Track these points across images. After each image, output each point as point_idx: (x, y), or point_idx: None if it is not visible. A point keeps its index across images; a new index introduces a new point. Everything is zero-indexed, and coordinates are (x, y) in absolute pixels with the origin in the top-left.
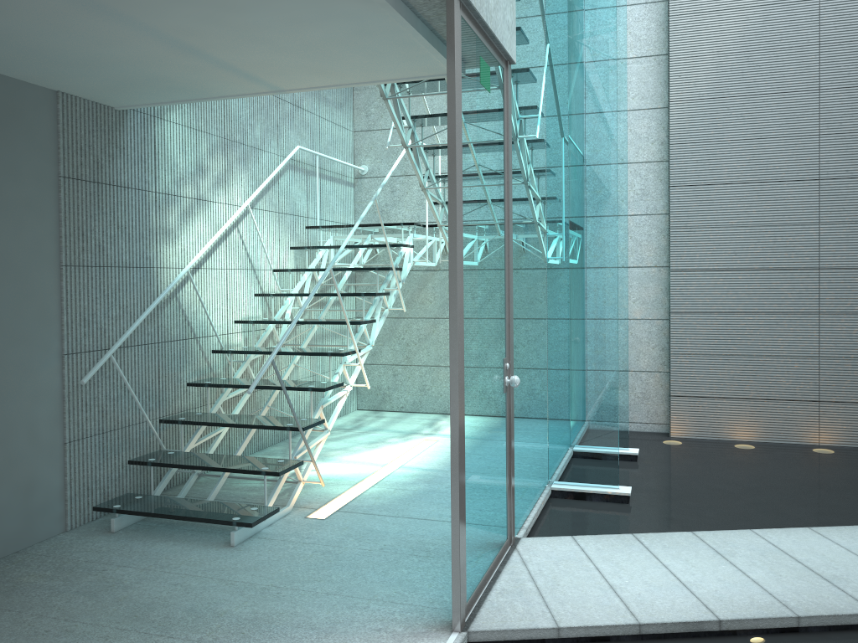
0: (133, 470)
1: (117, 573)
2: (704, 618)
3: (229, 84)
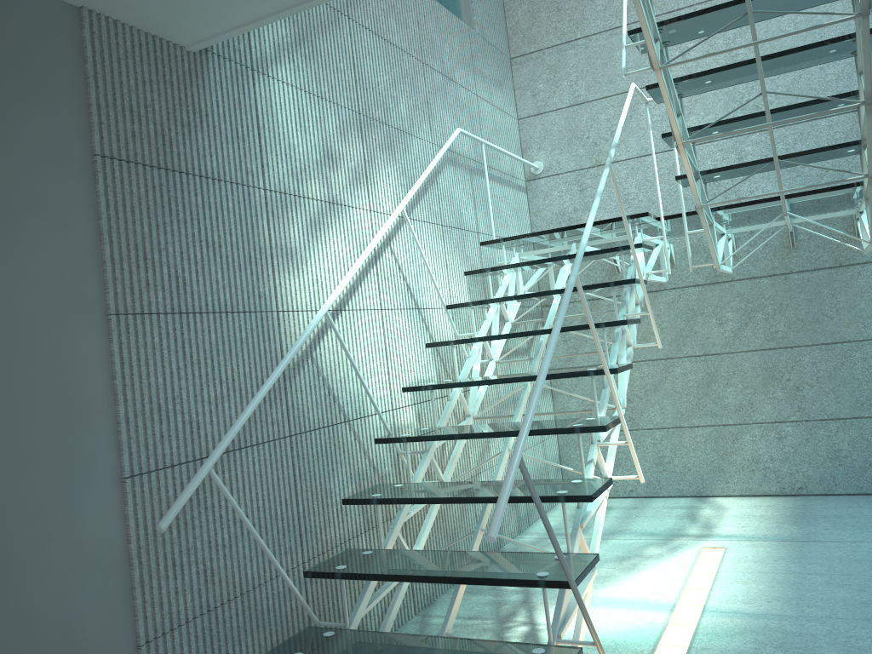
0: None
1: None
2: None
3: None
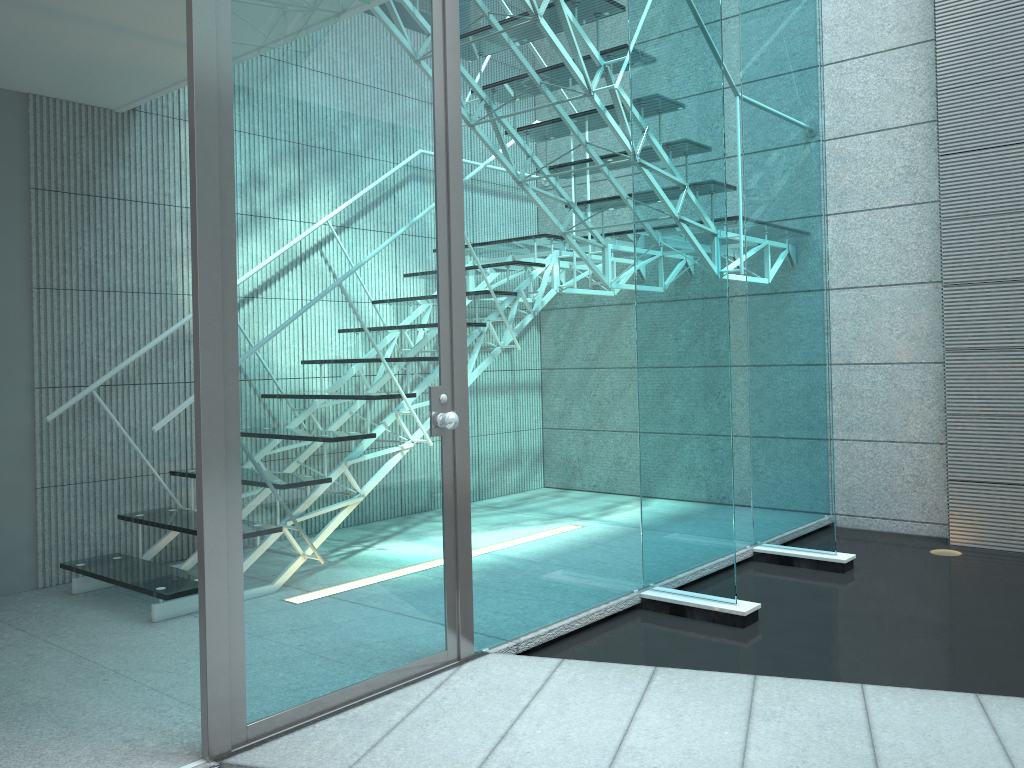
0: (143, 529)
1: (2, 636)
2: None
3: (168, 58)
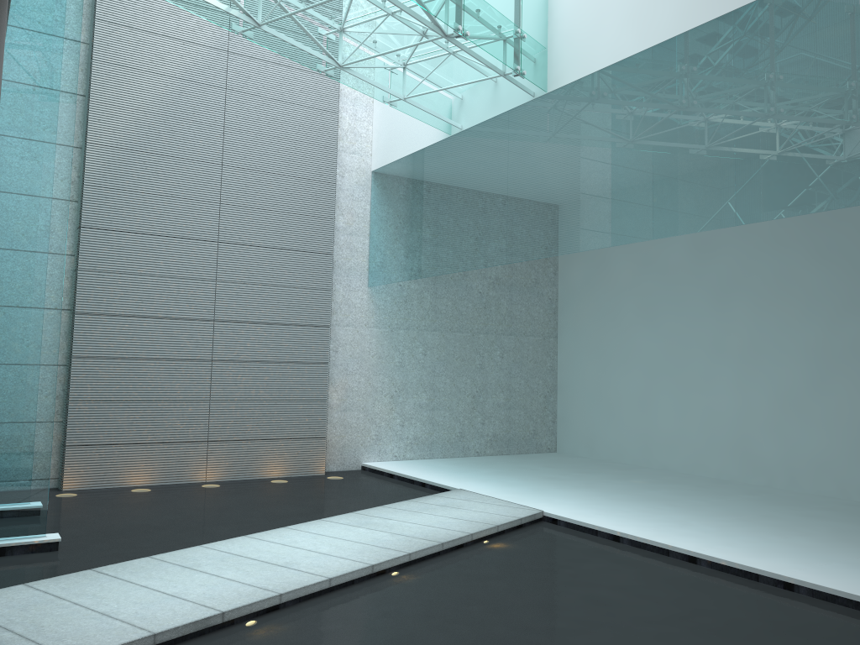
0: None
1: None
2: (209, 614)
3: None
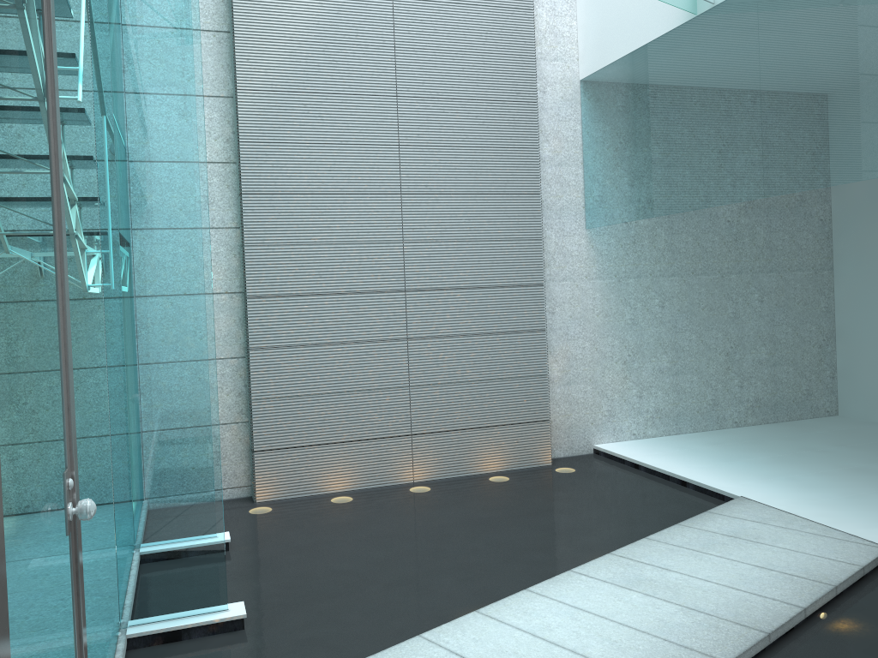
0: None
1: None
2: None
3: None
